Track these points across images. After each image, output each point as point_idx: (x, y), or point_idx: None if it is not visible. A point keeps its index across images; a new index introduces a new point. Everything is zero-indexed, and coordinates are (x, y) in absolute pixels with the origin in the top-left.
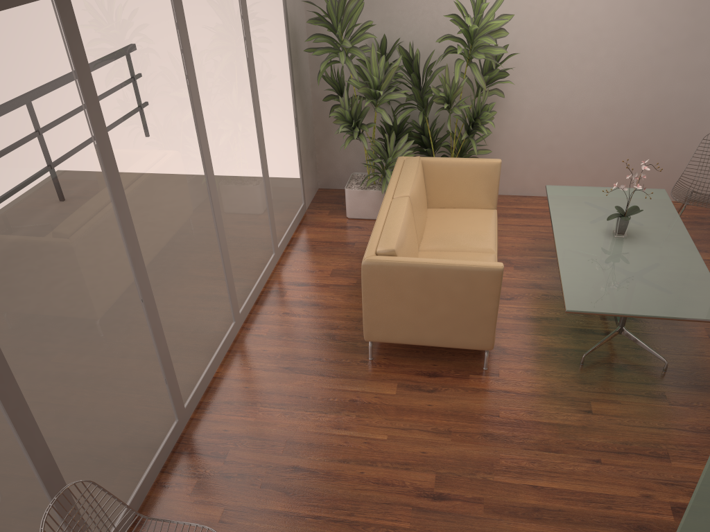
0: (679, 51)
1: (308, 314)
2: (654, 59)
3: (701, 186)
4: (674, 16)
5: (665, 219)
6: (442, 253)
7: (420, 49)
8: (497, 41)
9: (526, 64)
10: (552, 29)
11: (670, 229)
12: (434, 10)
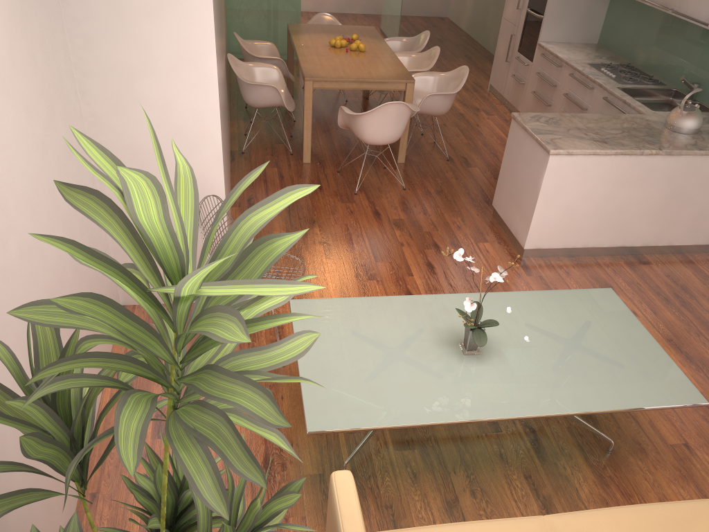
0: (50, 137)
1: None
2: (43, 170)
3: (114, 297)
4: (28, 78)
5: (399, 307)
6: None
7: None
8: None
9: None
10: None
11: (427, 306)
12: None
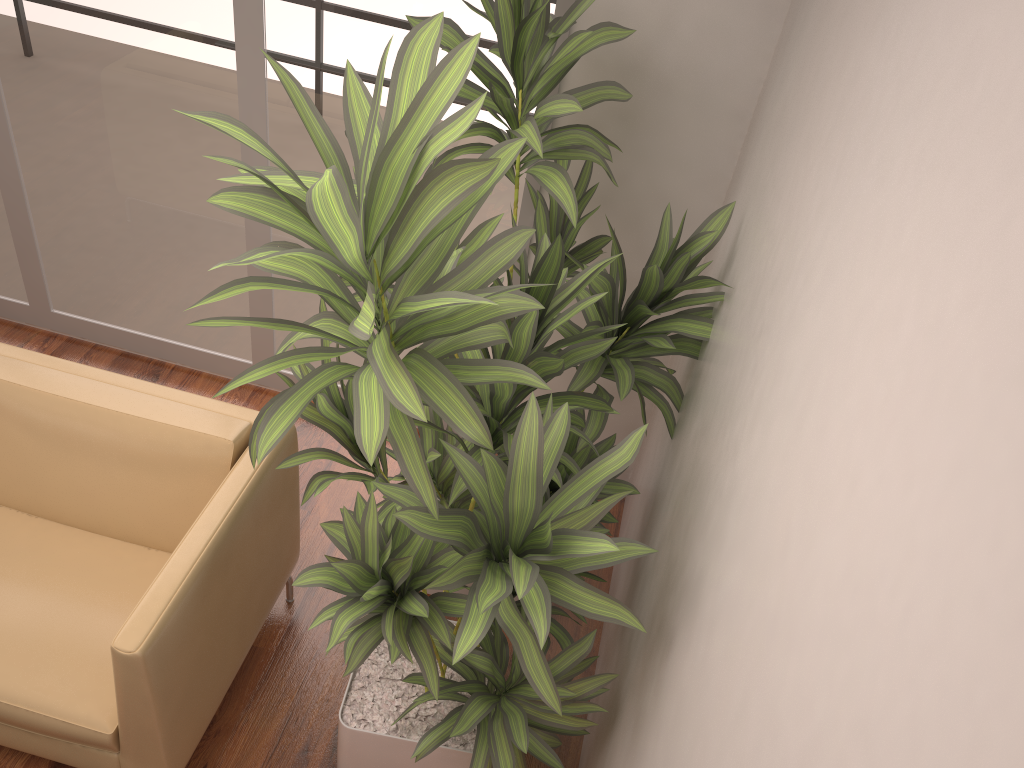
0: None
1: None
2: None
3: None
4: None
5: None
6: None
7: (724, 349)
8: (724, 543)
9: (677, 749)
10: (734, 765)
11: None
12: (775, 246)
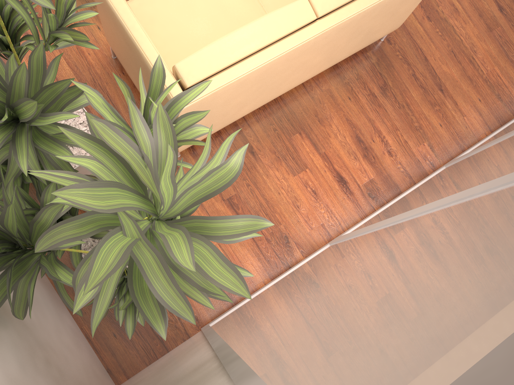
0: None
1: (375, 134)
2: None
3: None
4: None
5: None
6: (270, 4)
7: None
8: None
9: None
10: None
11: None
12: None
